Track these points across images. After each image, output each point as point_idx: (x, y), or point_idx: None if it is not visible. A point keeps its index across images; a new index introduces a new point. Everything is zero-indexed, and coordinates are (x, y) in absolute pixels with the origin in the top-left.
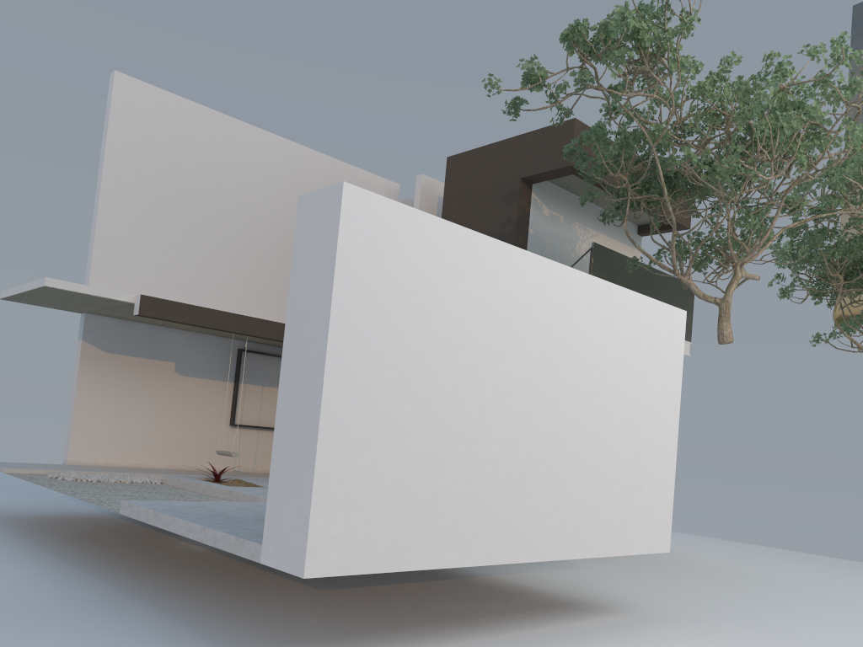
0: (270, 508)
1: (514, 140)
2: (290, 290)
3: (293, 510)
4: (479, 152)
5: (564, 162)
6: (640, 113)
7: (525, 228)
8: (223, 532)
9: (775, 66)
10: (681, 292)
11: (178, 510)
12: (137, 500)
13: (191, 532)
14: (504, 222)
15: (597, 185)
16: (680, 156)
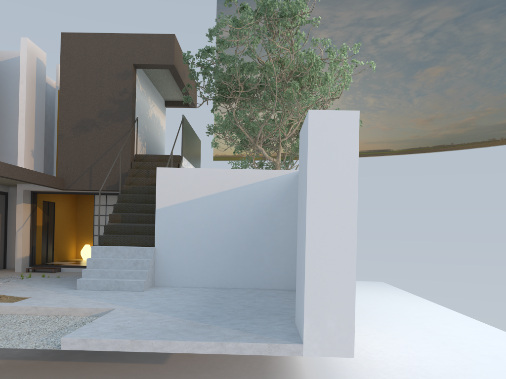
0: (308, 320)
1: (125, 36)
2: (309, 174)
3: (336, 318)
4: (93, 36)
5: (168, 61)
6: (251, 51)
7: (135, 98)
8: (250, 343)
9: (327, 49)
10: (199, 145)
11: (138, 335)
12: (70, 334)
13: (202, 348)
14: (121, 92)
15: (175, 78)
16: (277, 82)
